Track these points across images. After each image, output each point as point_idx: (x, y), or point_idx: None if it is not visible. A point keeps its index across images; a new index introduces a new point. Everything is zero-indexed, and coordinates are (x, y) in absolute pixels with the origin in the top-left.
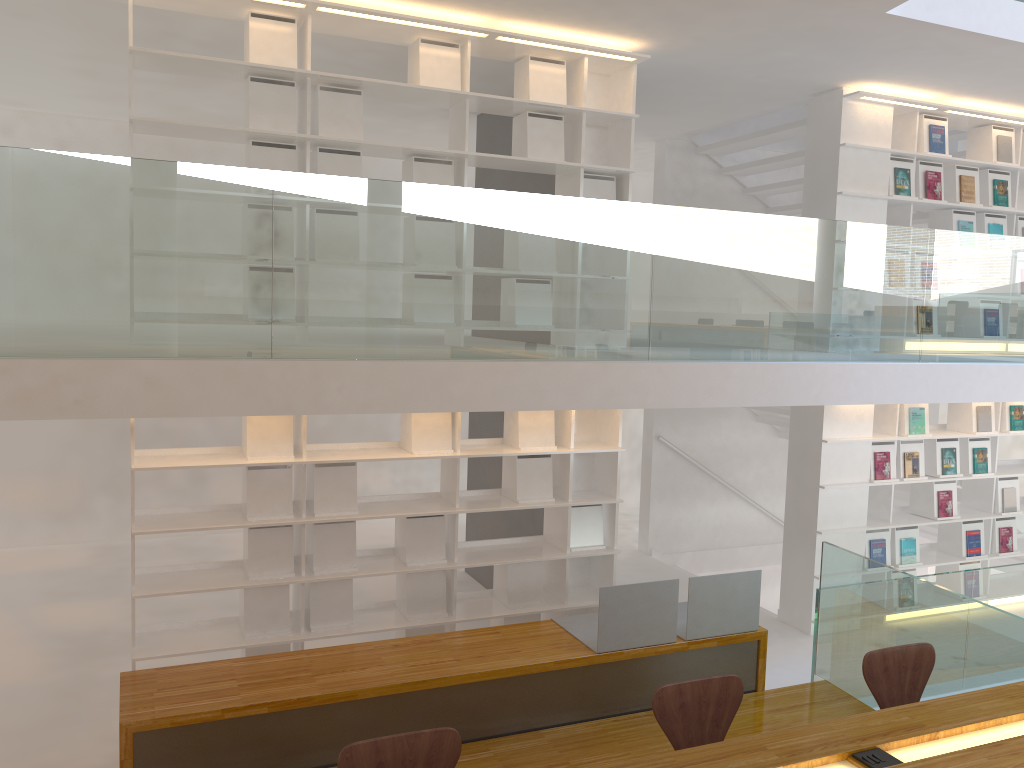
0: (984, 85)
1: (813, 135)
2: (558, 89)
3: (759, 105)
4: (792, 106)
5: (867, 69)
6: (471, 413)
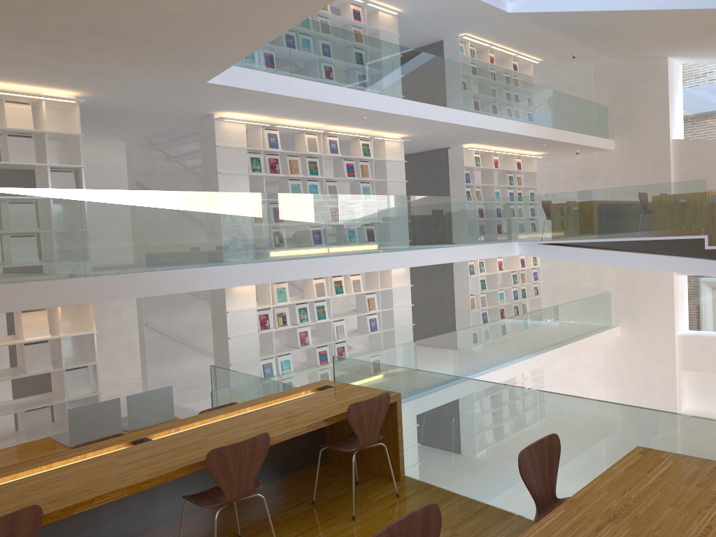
0: (288, 113)
1: (203, 140)
2: (27, 119)
3: (174, 122)
4: (196, 122)
5: (220, 106)
6: (8, 324)
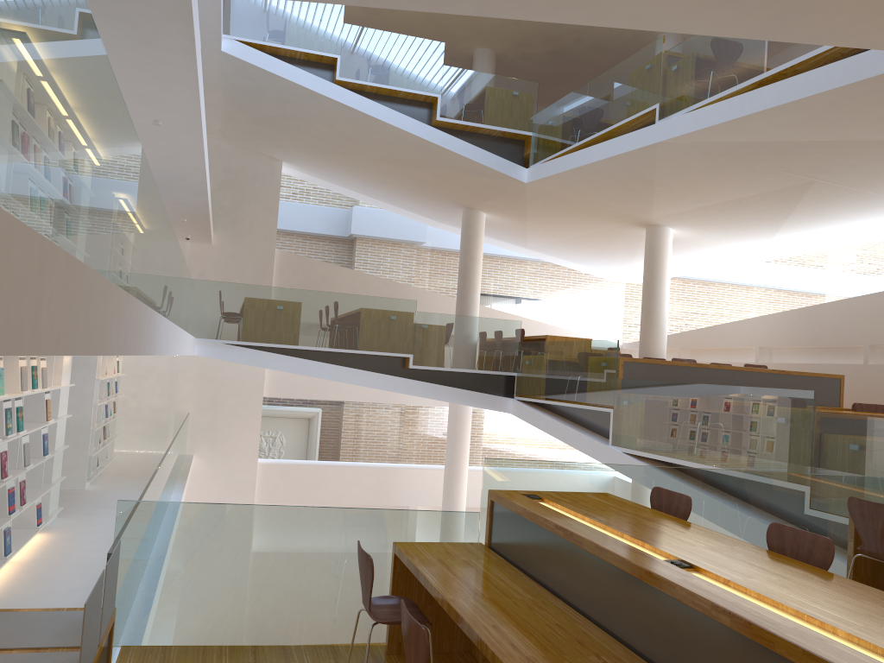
0: None
1: None
2: None
3: None
4: None
5: None
6: None
